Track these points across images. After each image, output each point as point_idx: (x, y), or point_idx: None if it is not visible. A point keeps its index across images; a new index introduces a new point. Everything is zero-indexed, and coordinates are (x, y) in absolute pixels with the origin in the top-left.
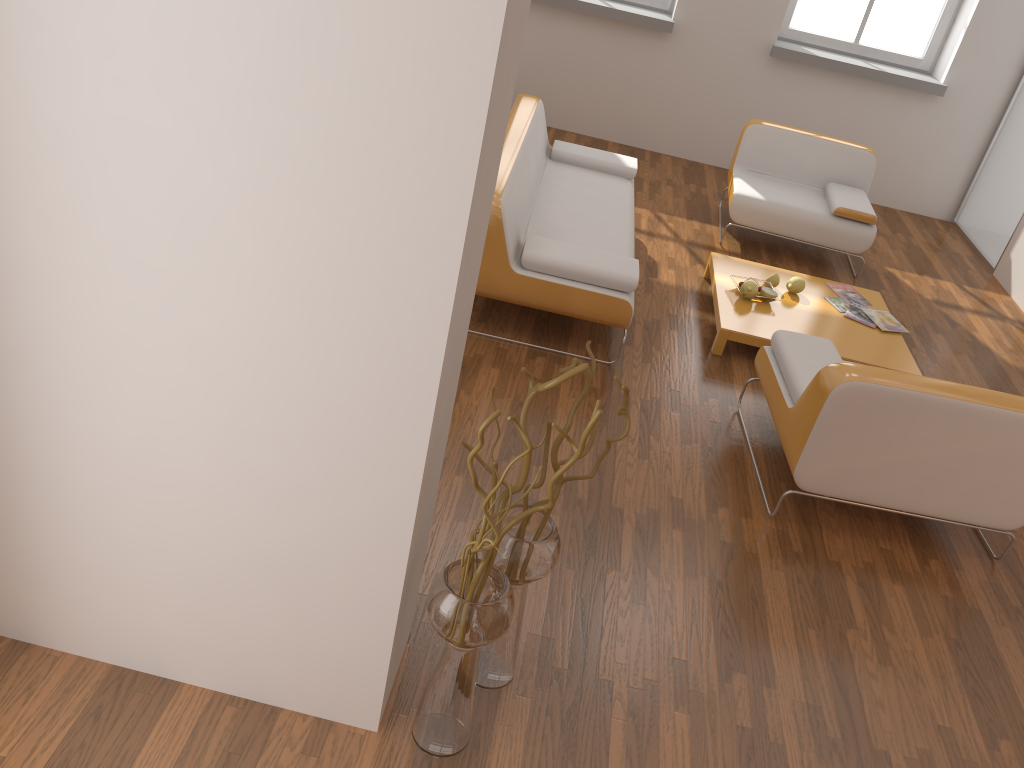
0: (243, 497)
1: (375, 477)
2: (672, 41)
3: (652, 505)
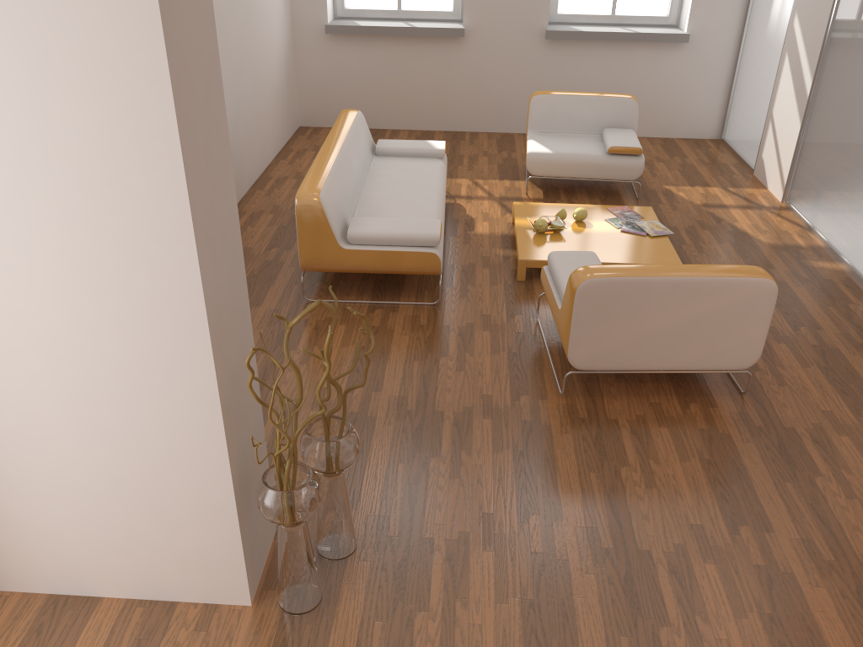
0: (103, 447)
1: (188, 413)
2: (466, 43)
3: (467, 404)
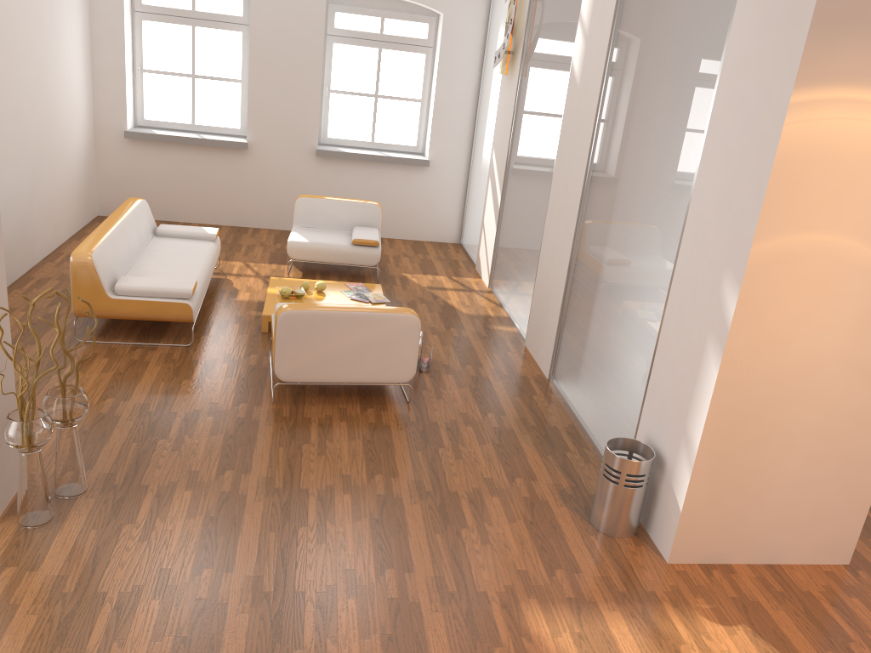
0: None
1: None
2: (250, 154)
3: (197, 408)
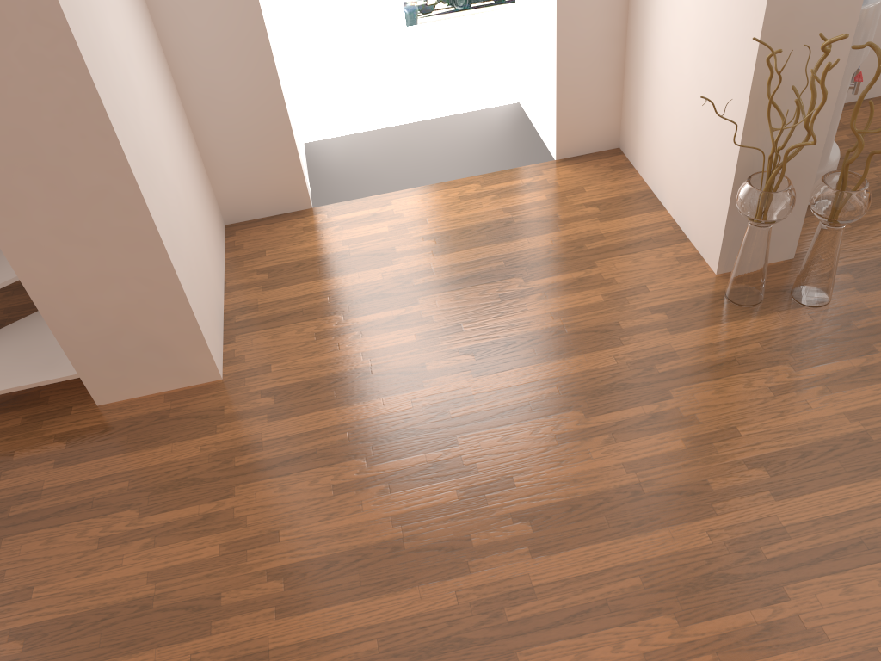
0: (696, 92)
1: (735, 88)
2: None
3: None
